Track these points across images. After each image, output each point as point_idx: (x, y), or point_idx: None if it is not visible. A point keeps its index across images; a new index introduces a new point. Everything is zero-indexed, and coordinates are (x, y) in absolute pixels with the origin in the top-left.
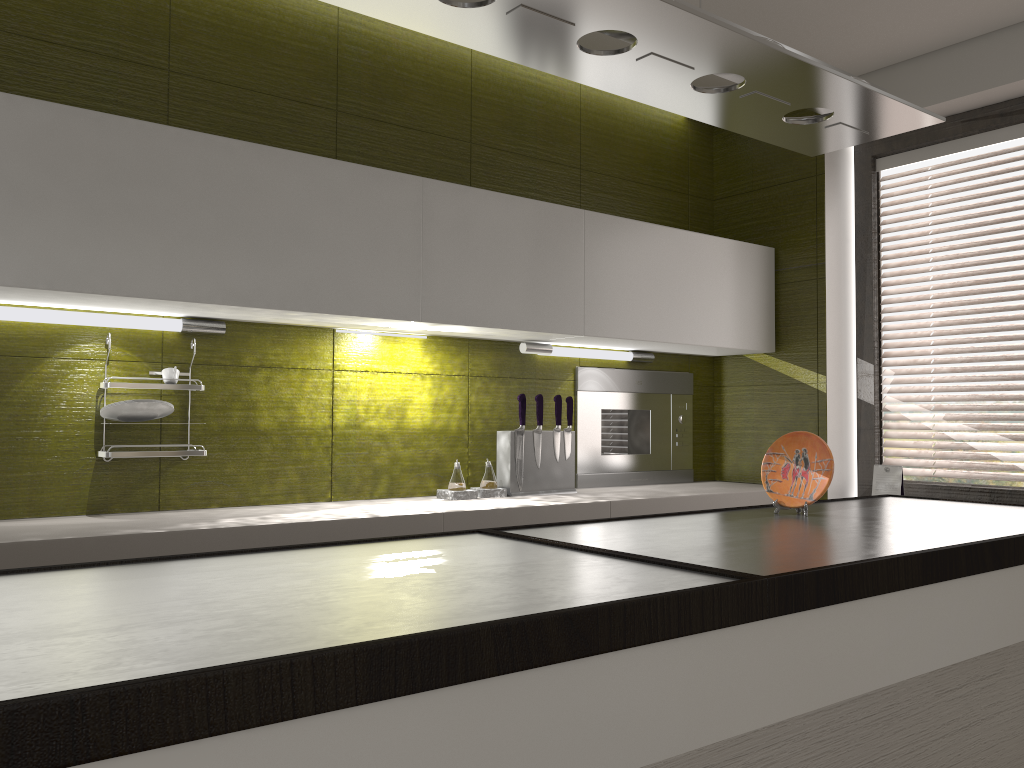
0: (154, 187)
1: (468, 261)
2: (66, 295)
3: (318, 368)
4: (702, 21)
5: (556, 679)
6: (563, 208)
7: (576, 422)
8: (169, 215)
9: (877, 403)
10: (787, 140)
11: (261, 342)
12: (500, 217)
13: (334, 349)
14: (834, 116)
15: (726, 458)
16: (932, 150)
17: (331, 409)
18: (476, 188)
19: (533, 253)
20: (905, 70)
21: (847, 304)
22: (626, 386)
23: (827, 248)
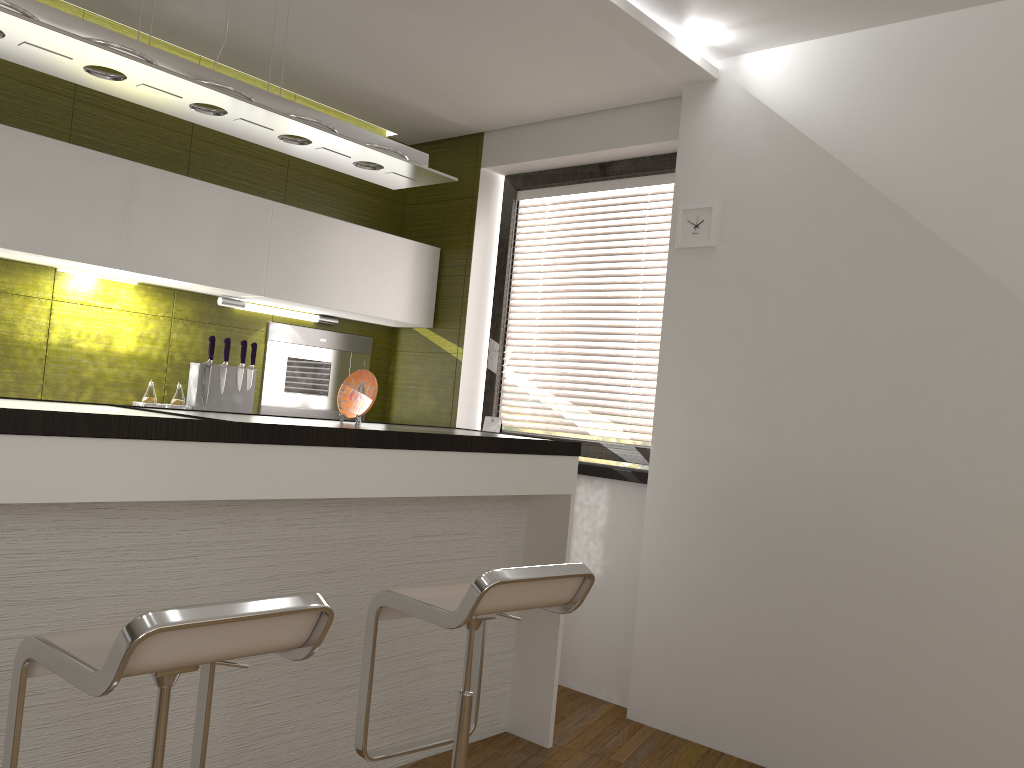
0: None
1: (168, 229)
2: None
3: (39, 297)
4: (259, 108)
5: (82, 445)
6: (255, 198)
7: (264, 364)
8: None
9: (499, 373)
10: (368, 177)
11: None
12: (199, 199)
13: (55, 284)
14: (385, 168)
15: (394, 407)
16: (550, 191)
17: (48, 330)
18: (180, 175)
19: (225, 229)
20: (533, 130)
21: (488, 297)
22: (312, 341)
23: (474, 253)
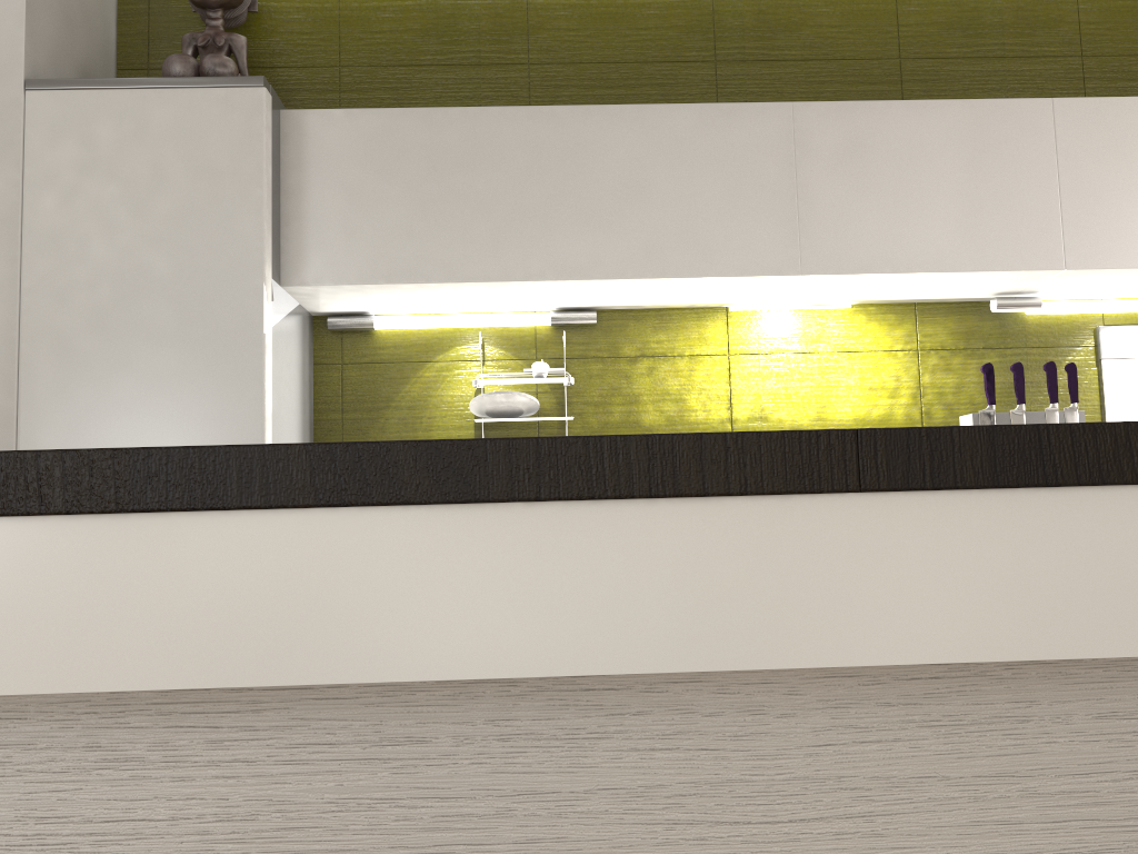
0: (479, 170)
1: (865, 193)
2: (411, 290)
3: (709, 354)
4: None
5: (420, 527)
6: (1014, 102)
7: (1103, 403)
8: (495, 195)
9: None
10: None
11: (640, 330)
12: (910, 131)
13: (728, 330)
14: None
15: None
16: None
17: (728, 400)
18: (871, 101)
19: (968, 169)
20: None
21: None
22: None
23: None
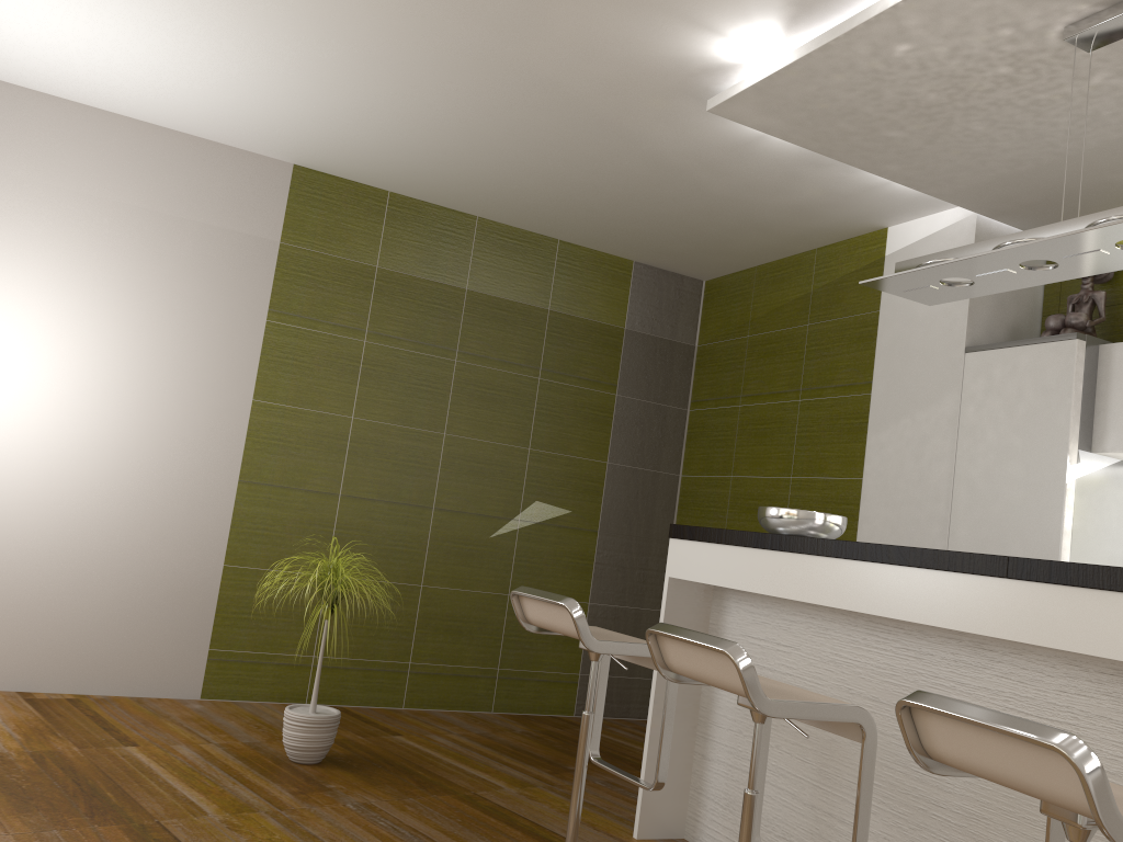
0: None
1: None
2: None
3: None
4: (1122, 223)
5: (891, 571)
6: None
7: None
8: None
9: None
10: None
11: None
12: None
13: None
14: None
15: None
16: None
17: None
18: None
19: None
20: None
21: None
22: None
23: None
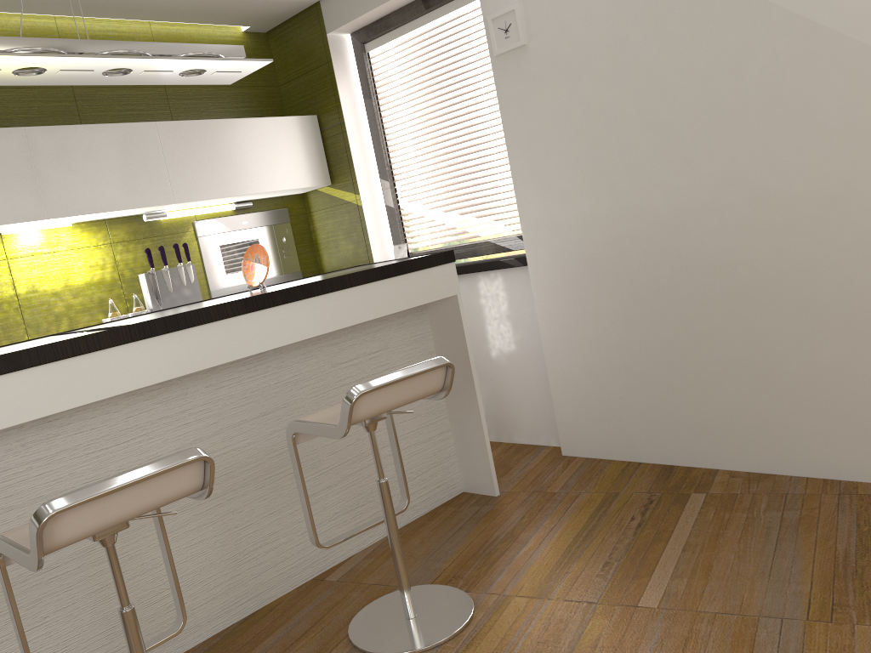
0: None
1: (73, 174)
2: None
3: None
4: (67, 57)
5: (4, 381)
6: (138, 124)
7: (202, 257)
8: None
9: (396, 206)
10: (201, 82)
11: None
12: (91, 140)
13: (4, 246)
14: (208, 70)
15: (323, 259)
16: (390, 35)
17: (13, 284)
18: (67, 125)
19: (122, 158)
20: None
21: (368, 145)
22: (236, 227)
23: (344, 111)
